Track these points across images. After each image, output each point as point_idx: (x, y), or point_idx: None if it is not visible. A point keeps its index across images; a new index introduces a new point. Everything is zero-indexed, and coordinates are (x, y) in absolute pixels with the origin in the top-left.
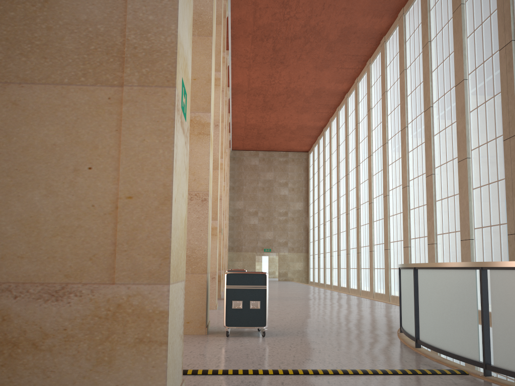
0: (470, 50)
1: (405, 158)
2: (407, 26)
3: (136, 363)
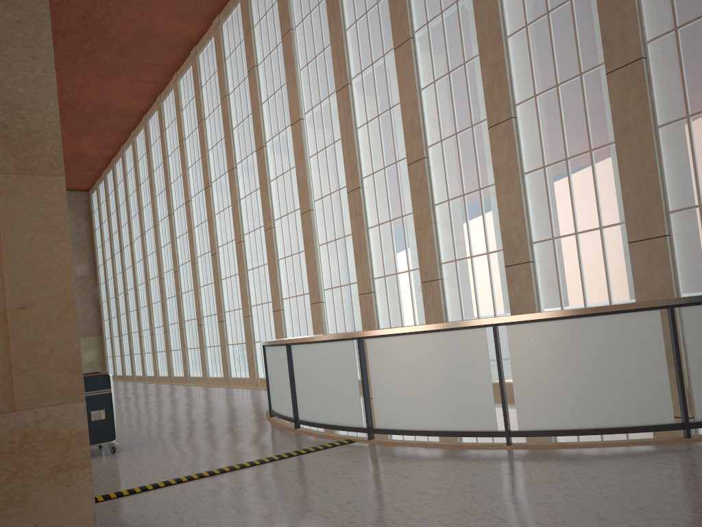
0: (305, 85)
1: (237, 207)
2: (226, 40)
3: (56, 494)
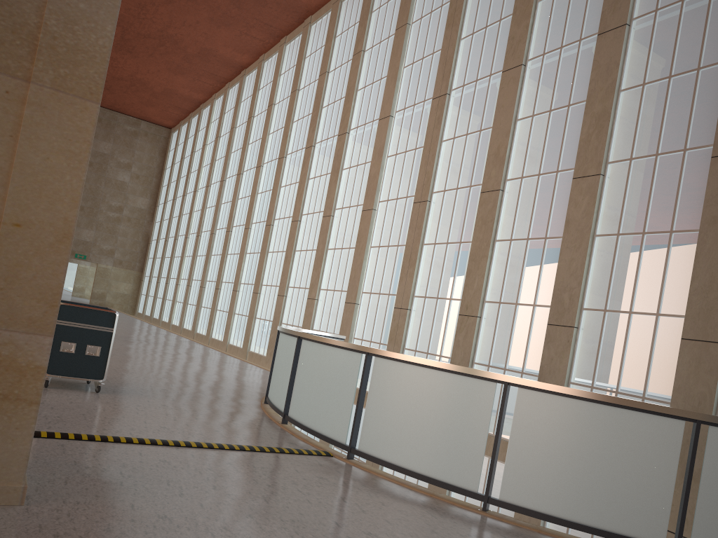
0: (404, 84)
1: (303, 185)
2: (342, 18)
3: None
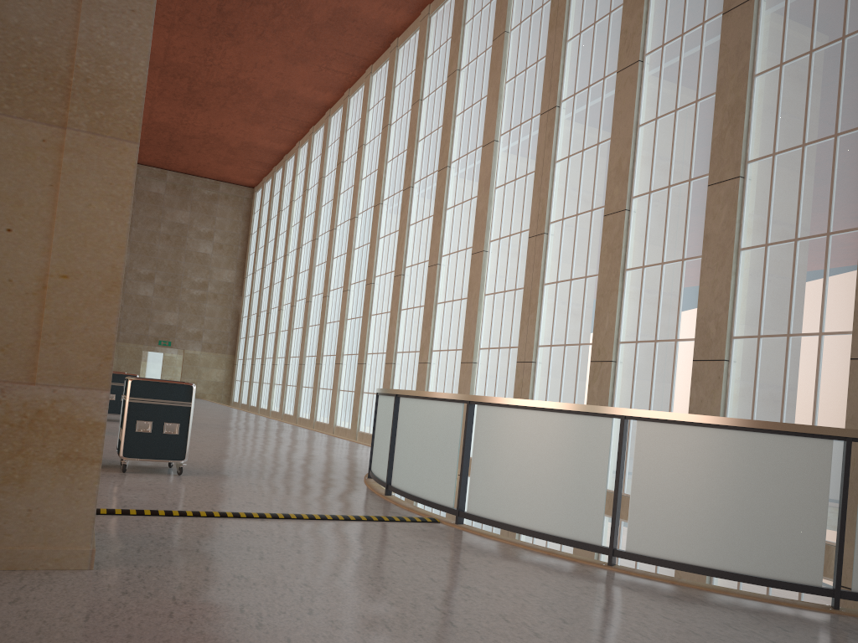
0: (507, 101)
1: (404, 233)
2: (432, 36)
3: (57, 483)
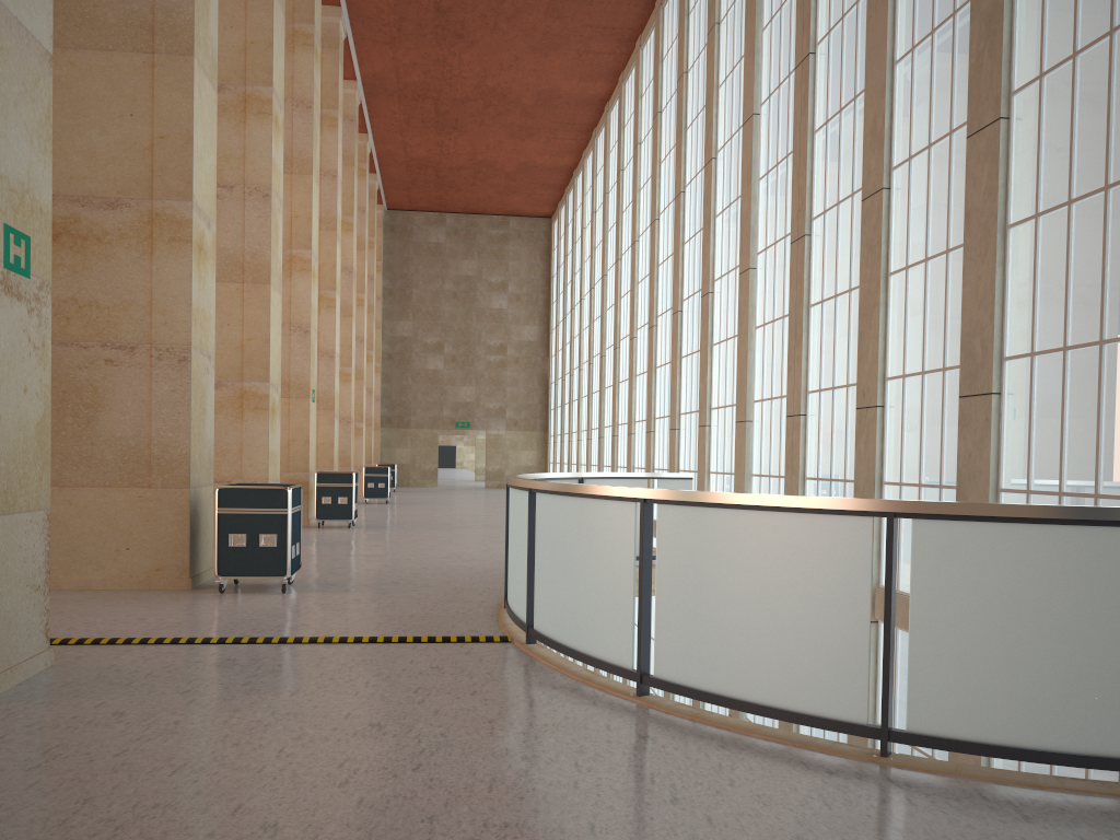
0: (766, 57)
1: (678, 255)
2: None
3: None
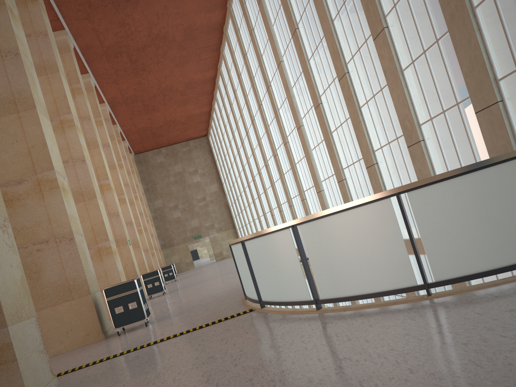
0: (278, 36)
1: (268, 131)
2: (236, 16)
3: (1, 376)
